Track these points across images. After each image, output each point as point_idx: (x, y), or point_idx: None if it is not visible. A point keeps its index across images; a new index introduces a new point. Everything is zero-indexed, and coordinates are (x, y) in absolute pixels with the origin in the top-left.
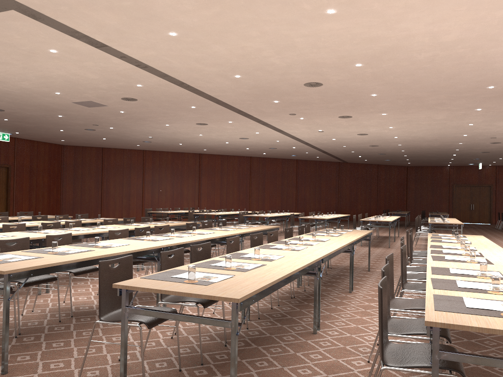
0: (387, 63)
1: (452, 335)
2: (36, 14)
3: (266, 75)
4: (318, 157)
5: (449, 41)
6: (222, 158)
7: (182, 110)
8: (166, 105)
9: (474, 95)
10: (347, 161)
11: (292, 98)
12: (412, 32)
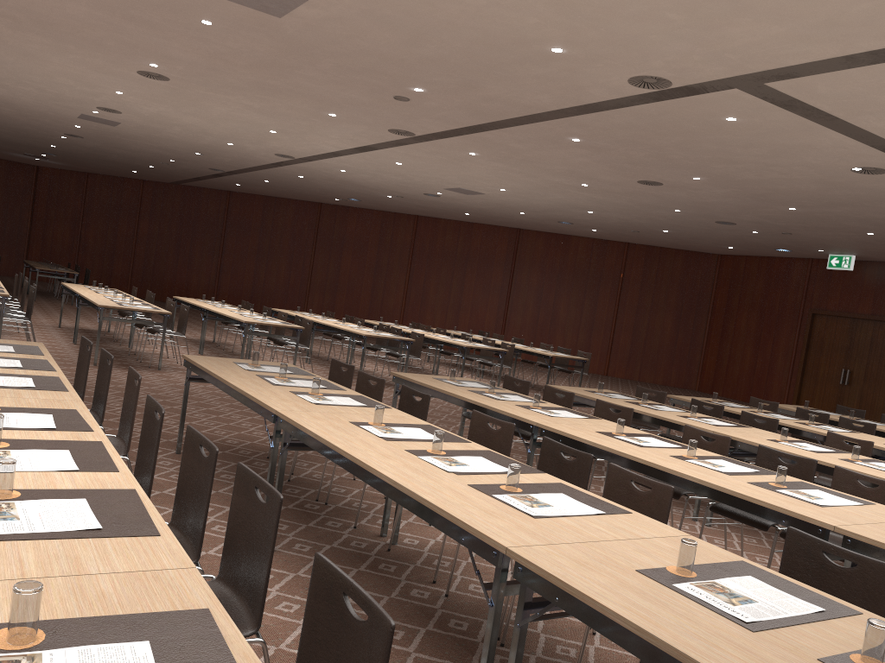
0: None
1: None
2: (771, 74)
3: None
4: None
5: None
6: None
7: None
8: None
9: None
10: None
11: None
12: None
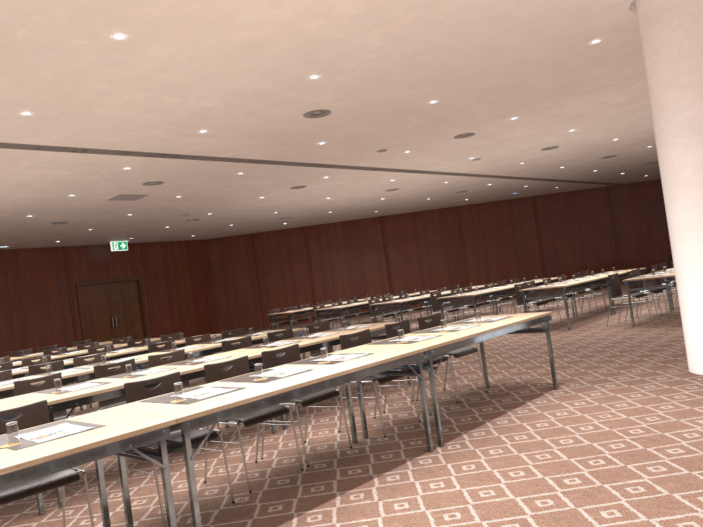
0: (346, 63)
1: (213, 514)
2: None
3: (234, 121)
4: (558, 187)
5: (363, 12)
6: (413, 217)
7: (236, 179)
8: (207, 179)
9: (597, 58)
10: (619, 183)
11: (334, 135)
12: (279, 20)
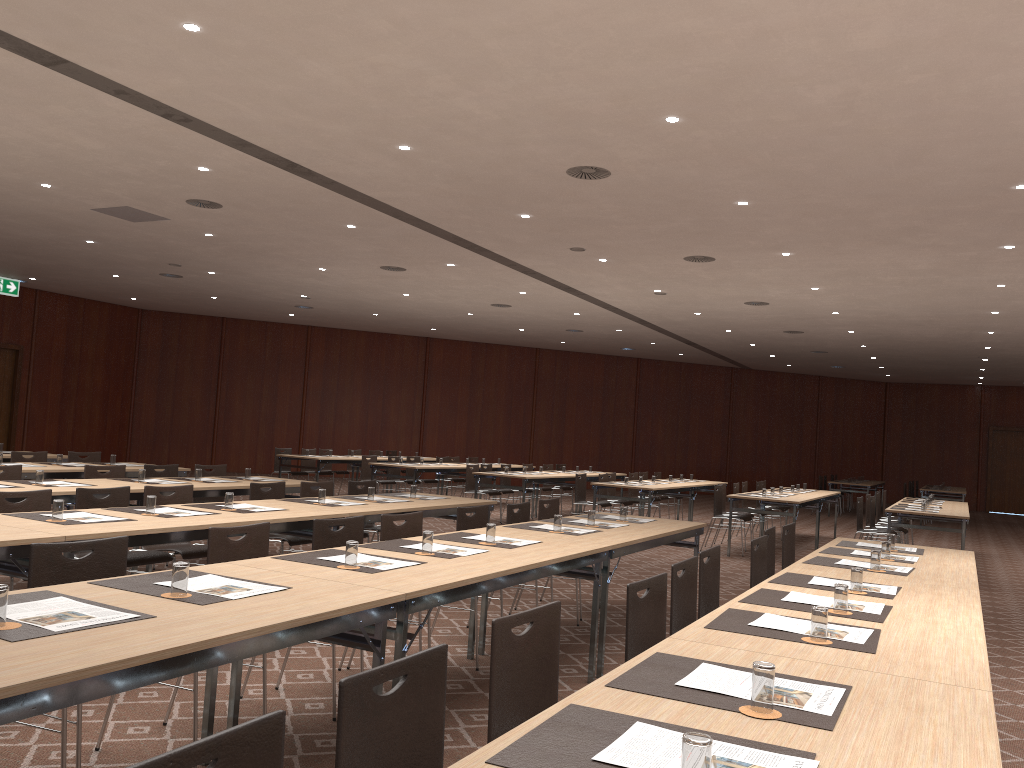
0: (740, 114)
1: None
2: None
3: (470, 147)
4: (682, 354)
5: (875, 52)
6: (475, 349)
7: (332, 233)
8: (291, 221)
9: (987, 208)
10: (748, 367)
11: (558, 209)
12: (769, 21)
